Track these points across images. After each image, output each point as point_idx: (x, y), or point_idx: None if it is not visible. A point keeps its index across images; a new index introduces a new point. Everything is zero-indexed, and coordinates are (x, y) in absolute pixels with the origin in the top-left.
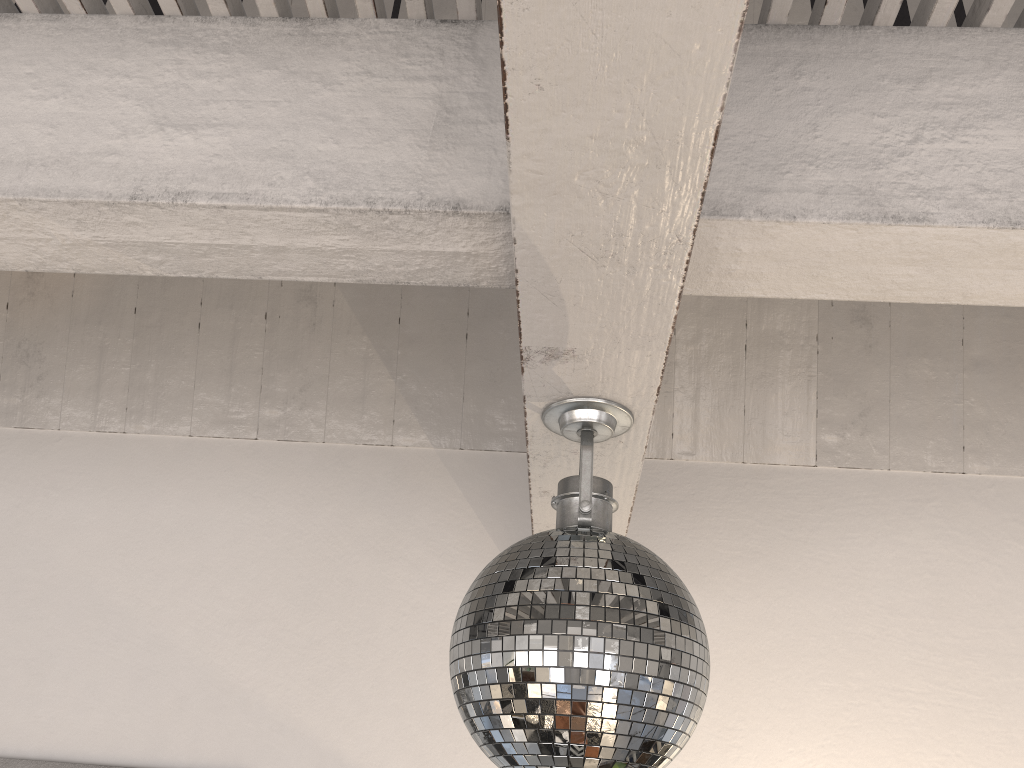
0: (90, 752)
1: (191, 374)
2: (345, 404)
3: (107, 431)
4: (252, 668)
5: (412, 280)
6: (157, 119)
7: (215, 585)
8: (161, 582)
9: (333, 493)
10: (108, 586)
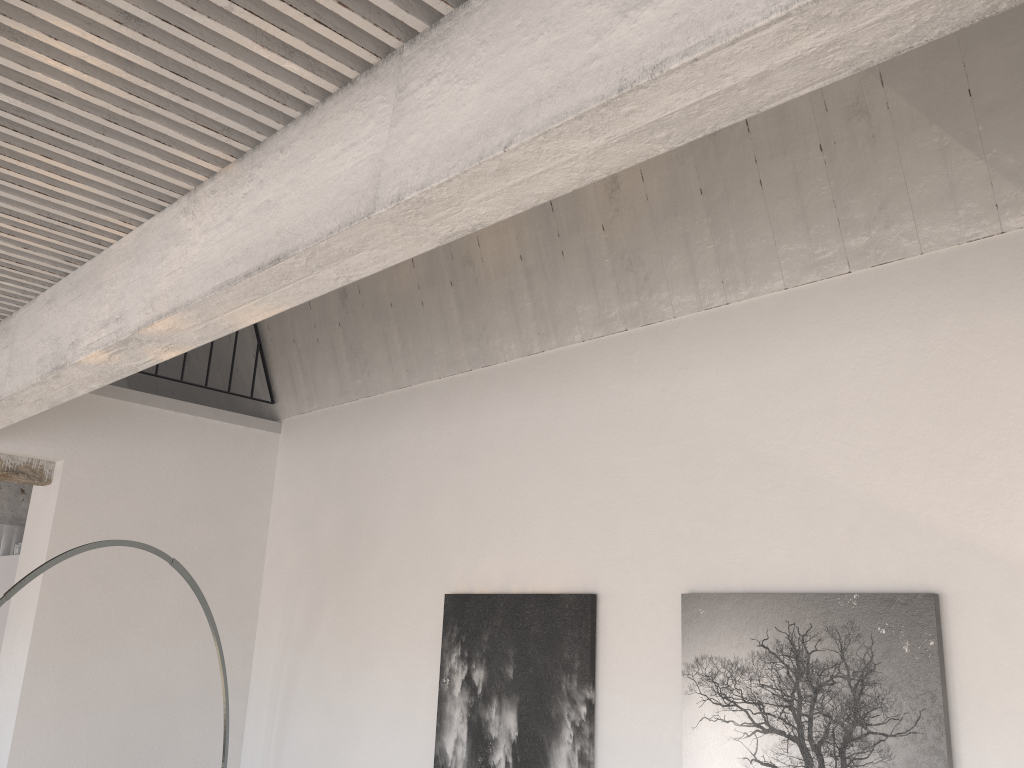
0: (784, 584)
1: (767, 231)
2: (933, 206)
3: (712, 307)
4: (911, 492)
5: (914, 42)
6: (619, 9)
7: (851, 421)
8: (800, 428)
9: (947, 303)
10: (755, 441)
